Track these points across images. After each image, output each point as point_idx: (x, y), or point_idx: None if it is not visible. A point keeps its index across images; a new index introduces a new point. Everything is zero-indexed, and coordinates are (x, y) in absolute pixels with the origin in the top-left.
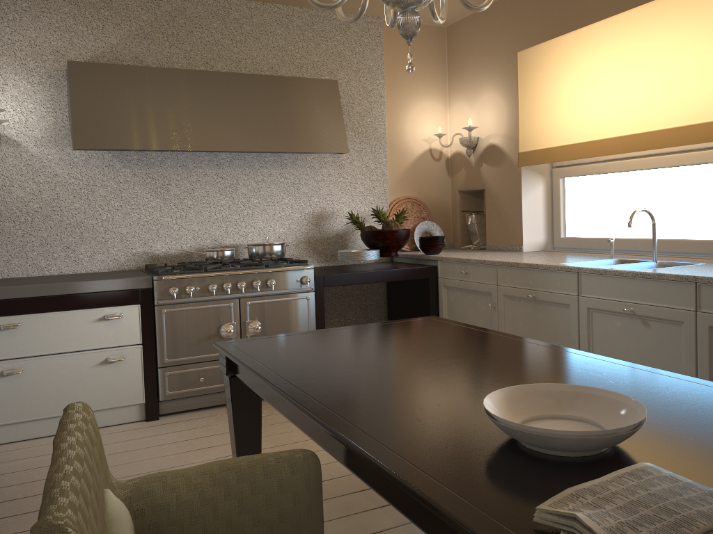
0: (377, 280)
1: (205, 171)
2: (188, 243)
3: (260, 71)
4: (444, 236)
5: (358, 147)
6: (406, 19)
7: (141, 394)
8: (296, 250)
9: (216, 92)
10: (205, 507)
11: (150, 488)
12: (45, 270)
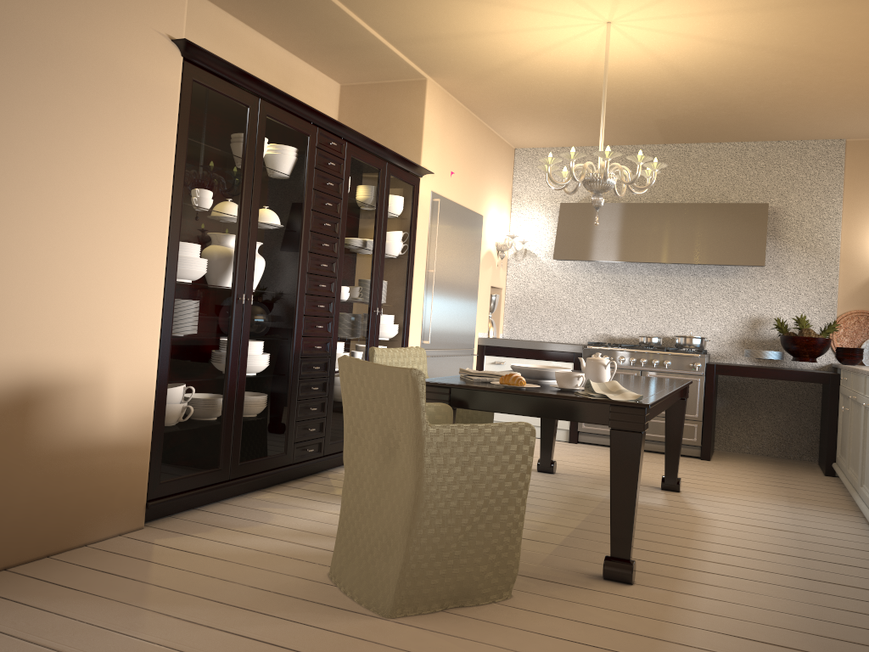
0: (768, 377)
1: (656, 277)
2: (637, 331)
3: (711, 198)
4: (860, 348)
5: (805, 261)
6: (593, 199)
7: (567, 423)
8: (730, 348)
9: (656, 218)
10: None
11: None
12: (541, 338)
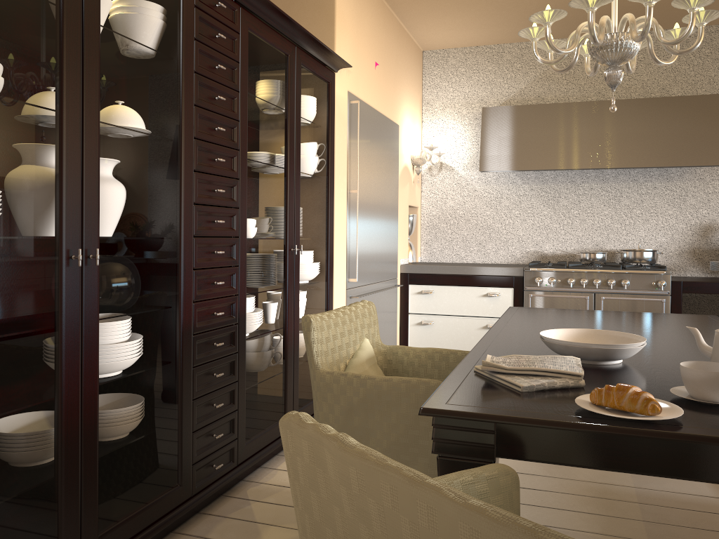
0: None
1: (590, 185)
2: (572, 246)
3: (650, 93)
4: None
5: None
6: (607, 74)
7: None
8: (679, 259)
9: (595, 118)
10: (420, 368)
11: (396, 351)
12: (464, 259)
